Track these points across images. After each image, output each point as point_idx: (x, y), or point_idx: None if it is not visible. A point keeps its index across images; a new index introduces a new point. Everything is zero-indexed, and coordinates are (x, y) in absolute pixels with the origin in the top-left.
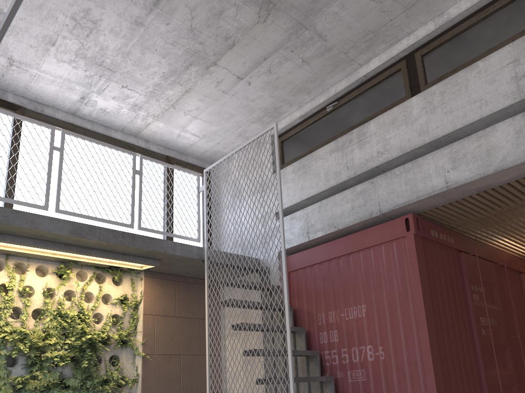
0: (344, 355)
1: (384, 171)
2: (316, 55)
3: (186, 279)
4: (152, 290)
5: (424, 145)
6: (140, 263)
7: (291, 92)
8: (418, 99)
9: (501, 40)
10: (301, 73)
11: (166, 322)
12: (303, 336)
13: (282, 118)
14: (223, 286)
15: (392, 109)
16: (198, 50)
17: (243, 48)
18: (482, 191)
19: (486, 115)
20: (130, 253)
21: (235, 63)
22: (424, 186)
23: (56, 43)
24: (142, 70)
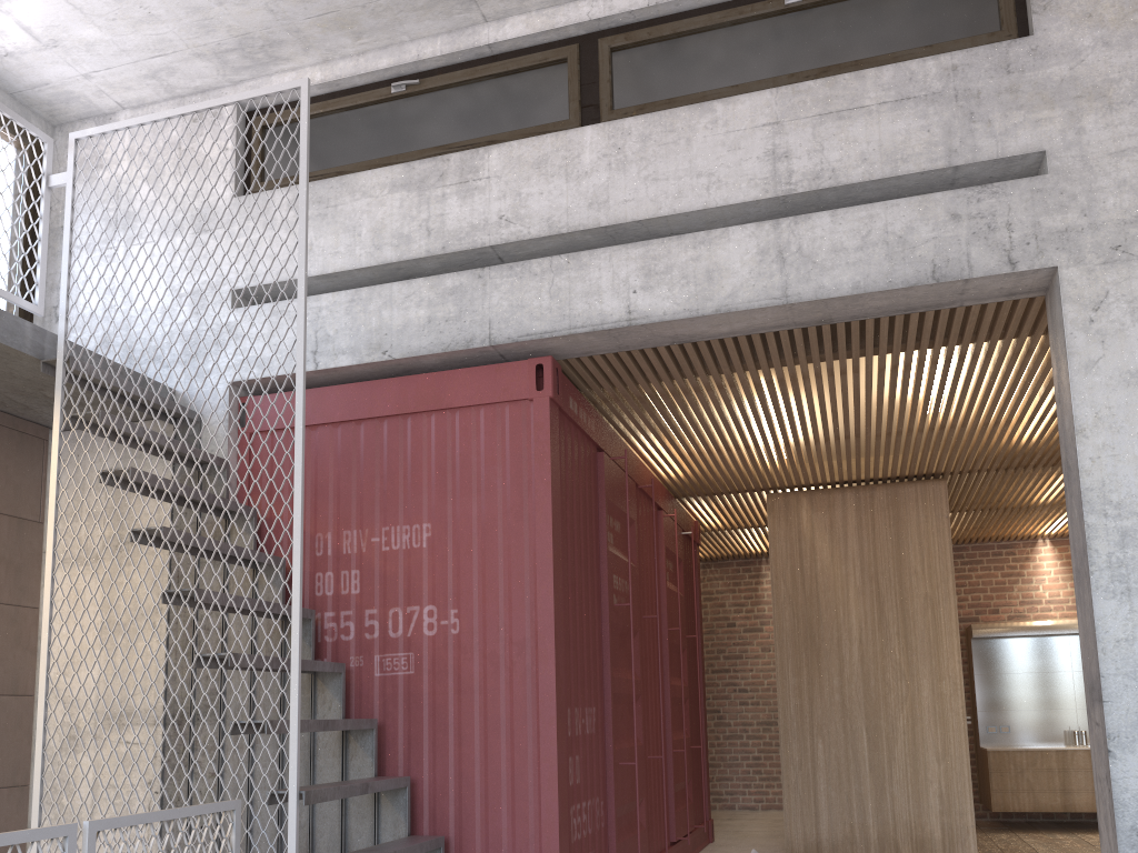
0: (370, 623)
1: (503, 259)
2: None
3: None
4: None
5: (595, 229)
6: None
7: (321, 19)
8: (596, 134)
9: (755, 76)
10: None
11: None
12: (278, 577)
13: (274, 71)
14: None
15: (542, 137)
16: None
17: None
18: (679, 343)
19: (716, 207)
20: None
21: None
22: (587, 308)
23: None
24: None
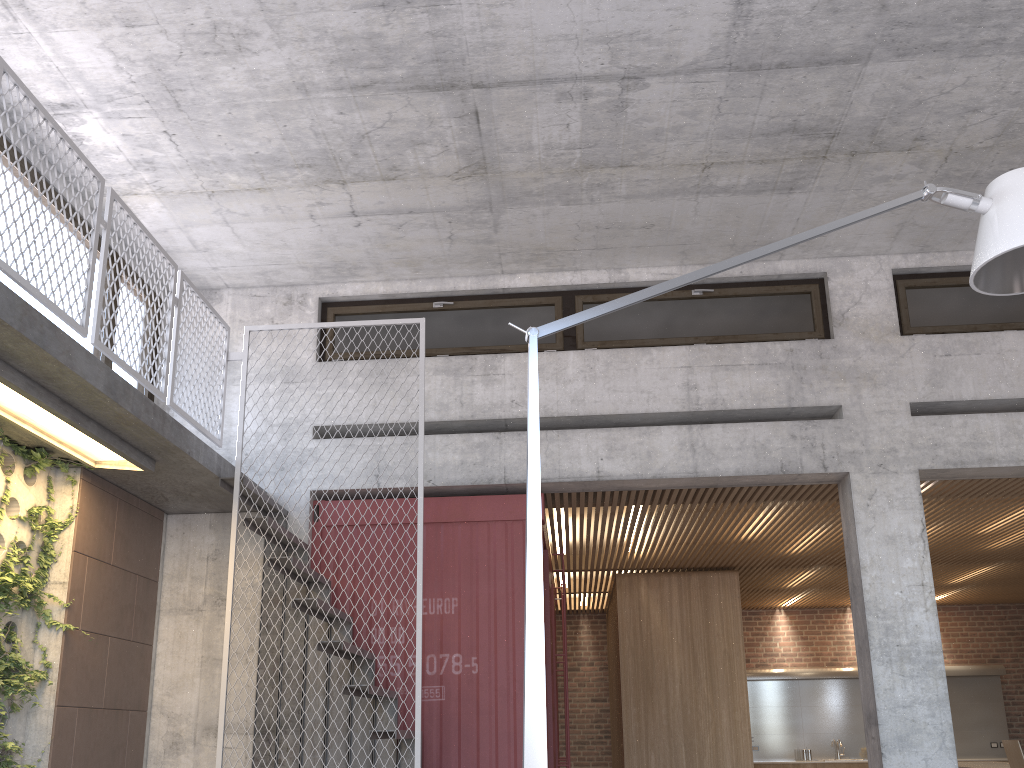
0: (412, 664)
1: (507, 425)
2: (470, 240)
3: (129, 498)
4: (88, 507)
5: (575, 416)
6: (132, 461)
7: (398, 260)
8: (576, 357)
9: (673, 334)
10: (432, 247)
11: (99, 572)
12: (347, 630)
13: (349, 281)
14: (166, 522)
15: (540, 353)
16: (340, 159)
17: (399, 188)
18: (621, 490)
19: (652, 412)
20: (134, 440)
21: (370, 196)
22: (570, 466)
23: (137, 28)
24: (229, 132)
